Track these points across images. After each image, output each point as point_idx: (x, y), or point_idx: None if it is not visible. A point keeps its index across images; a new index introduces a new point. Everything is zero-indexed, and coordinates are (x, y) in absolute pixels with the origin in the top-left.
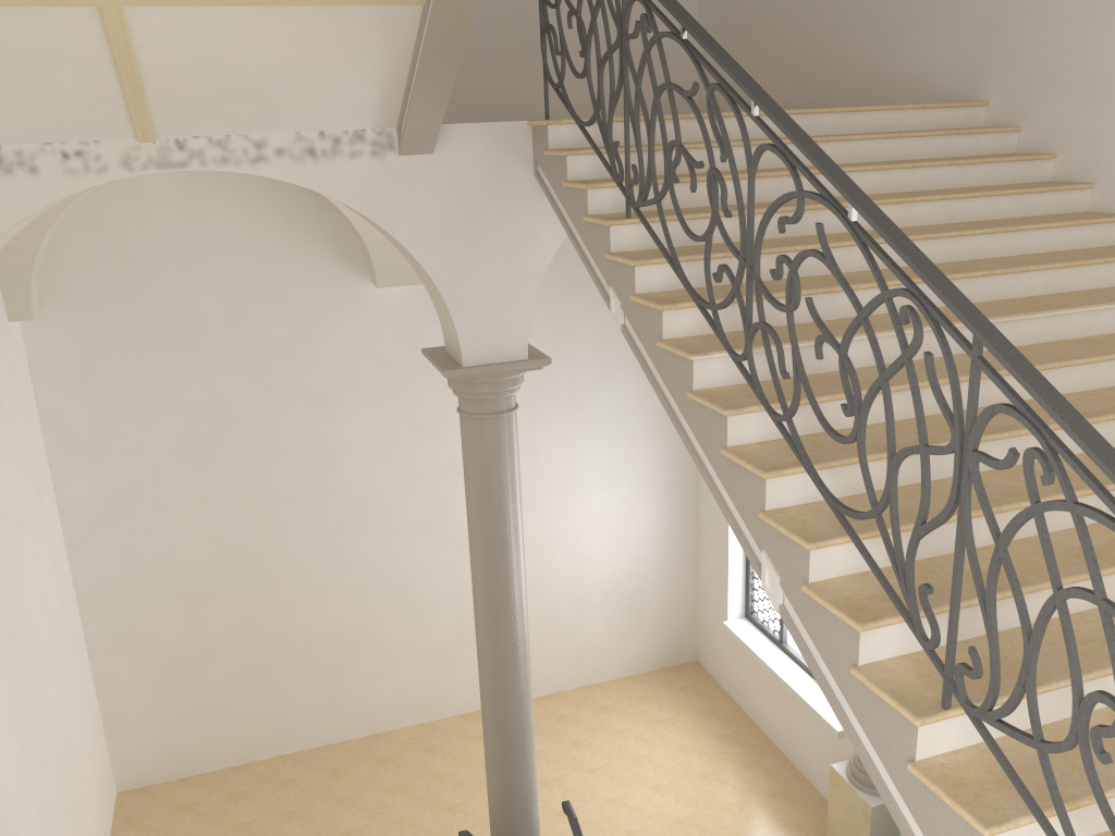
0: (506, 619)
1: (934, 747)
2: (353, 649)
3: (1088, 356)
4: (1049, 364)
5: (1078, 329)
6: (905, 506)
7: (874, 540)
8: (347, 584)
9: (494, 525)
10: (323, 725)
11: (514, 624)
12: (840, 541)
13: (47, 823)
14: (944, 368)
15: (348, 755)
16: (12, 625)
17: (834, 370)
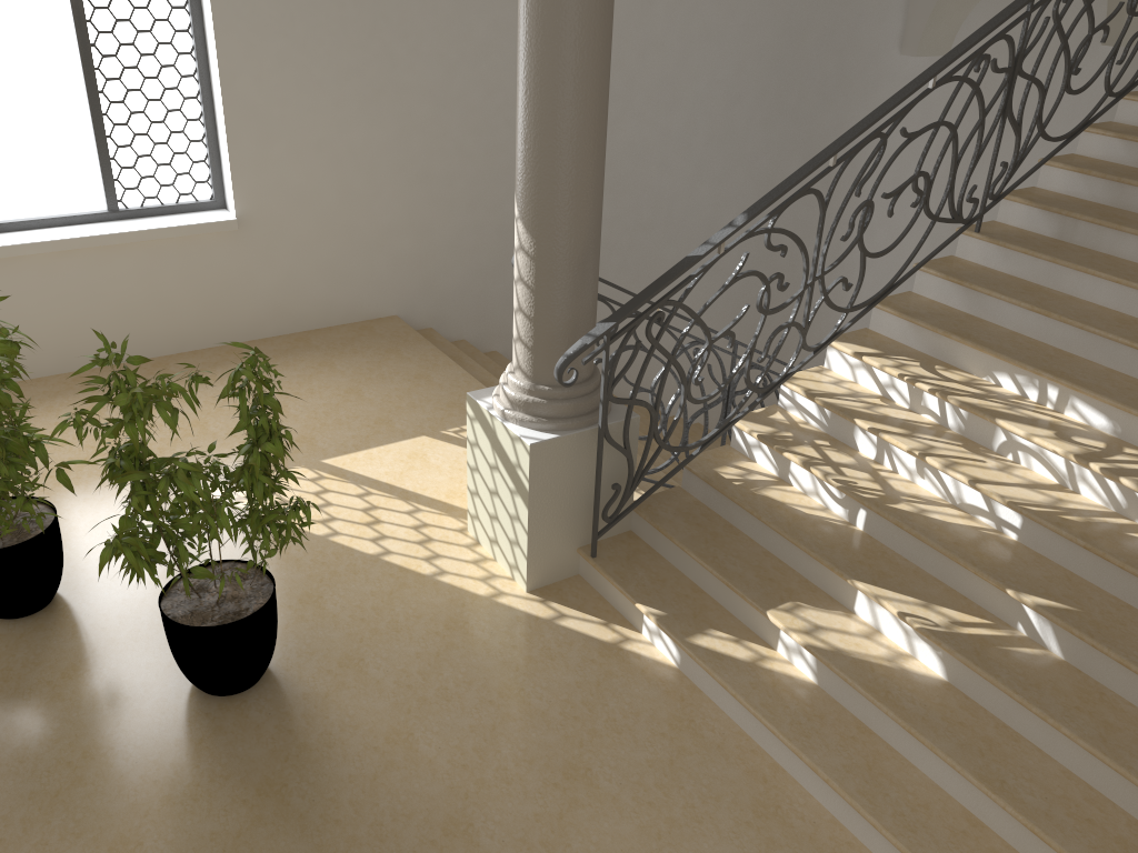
0: None
1: (966, 254)
2: None
3: None
4: None
5: None
6: None
7: (1085, 177)
8: None
9: None
10: None
11: None
12: (1057, 165)
13: None
14: None
15: None
16: (958, 225)
17: None
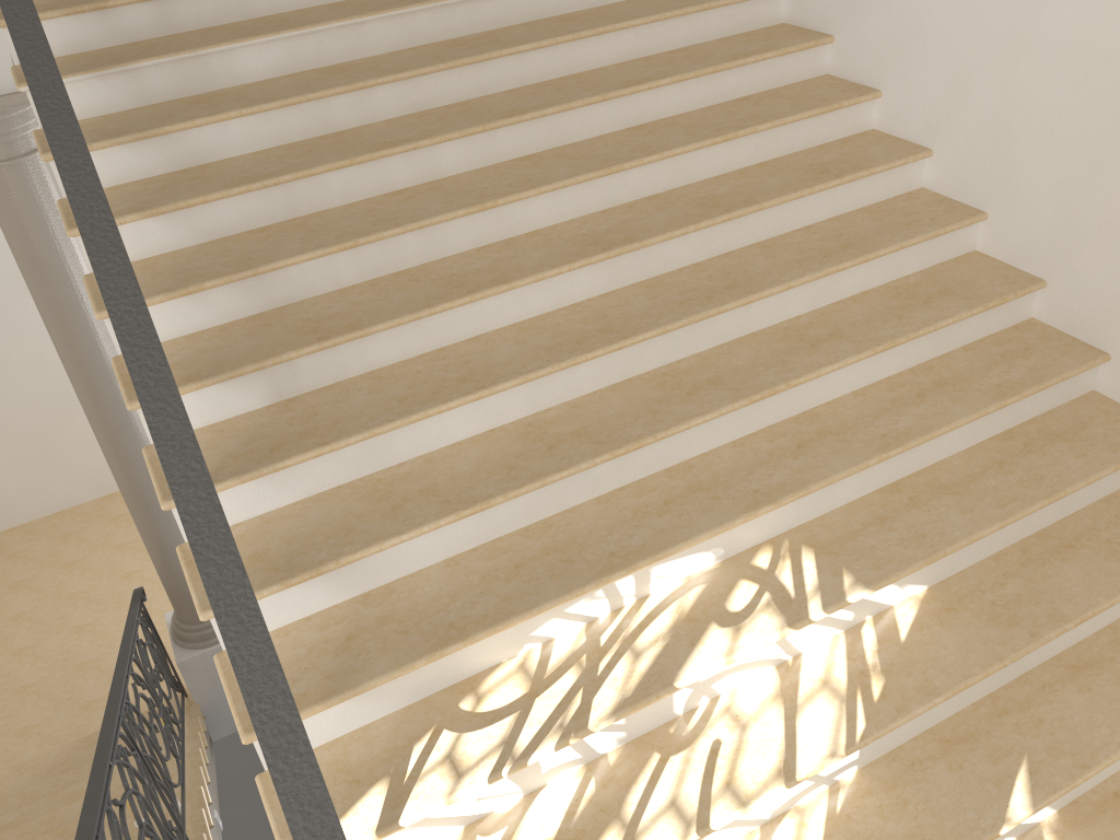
0: (102, 385)
1: None
2: (57, 416)
3: (540, 39)
4: (486, 54)
5: (559, 4)
6: (252, 250)
7: (195, 297)
8: (29, 351)
9: (52, 287)
10: (48, 494)
11: (114, 388)
12: None
13: None
14: (363, 70)
15: (80, 520)
16: None
17: (237, 85)
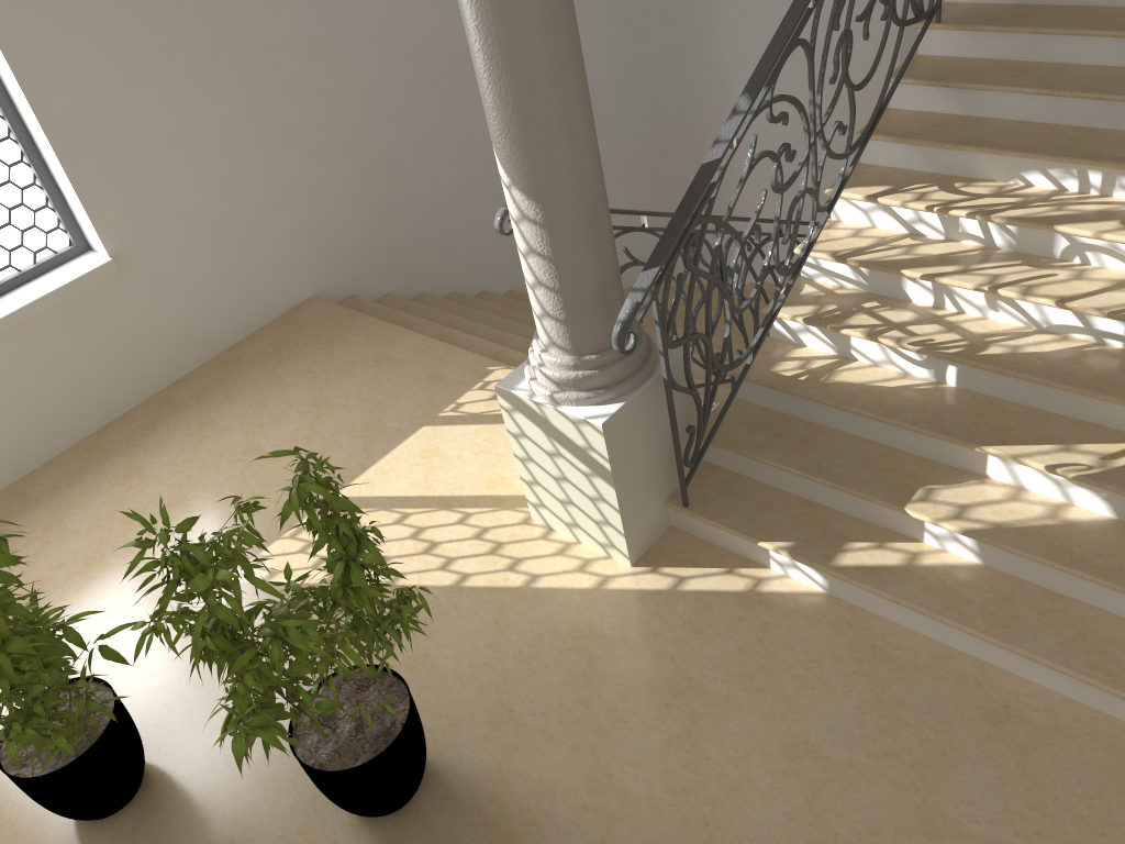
0: None
1: (930, 49)
2: None
3: None
4: None
5: None
6: None
7: None
8: None
9: None
10: None
11: None
12: None
13: (800, 137)
14: None
15: None
16: None
17: None
